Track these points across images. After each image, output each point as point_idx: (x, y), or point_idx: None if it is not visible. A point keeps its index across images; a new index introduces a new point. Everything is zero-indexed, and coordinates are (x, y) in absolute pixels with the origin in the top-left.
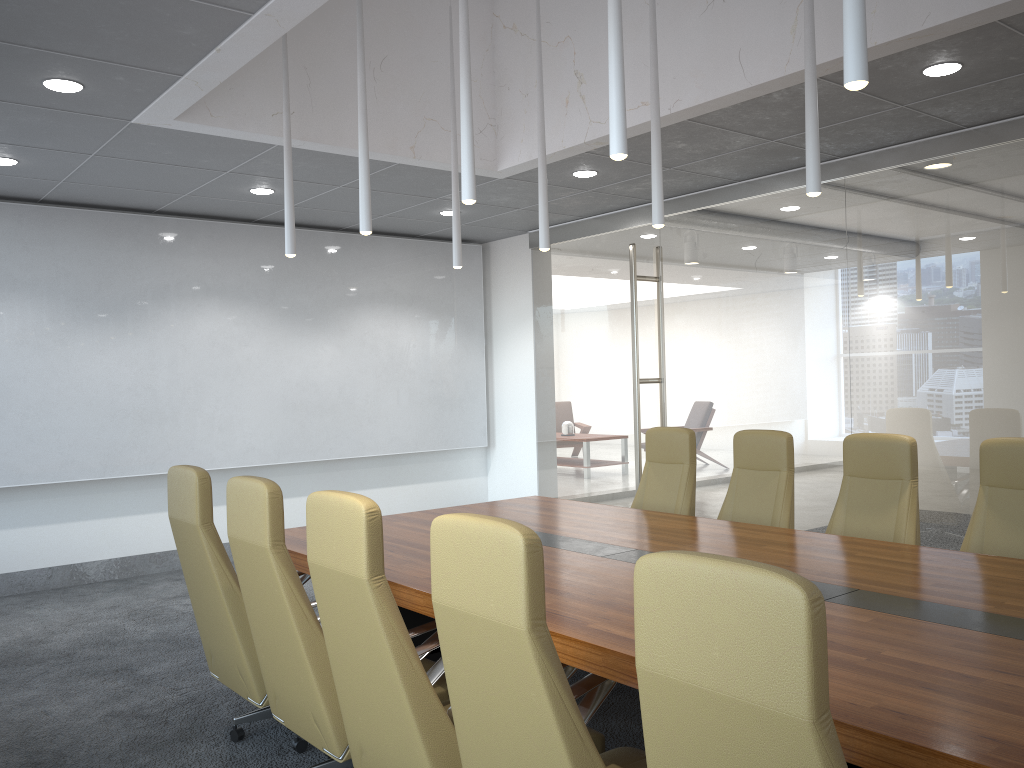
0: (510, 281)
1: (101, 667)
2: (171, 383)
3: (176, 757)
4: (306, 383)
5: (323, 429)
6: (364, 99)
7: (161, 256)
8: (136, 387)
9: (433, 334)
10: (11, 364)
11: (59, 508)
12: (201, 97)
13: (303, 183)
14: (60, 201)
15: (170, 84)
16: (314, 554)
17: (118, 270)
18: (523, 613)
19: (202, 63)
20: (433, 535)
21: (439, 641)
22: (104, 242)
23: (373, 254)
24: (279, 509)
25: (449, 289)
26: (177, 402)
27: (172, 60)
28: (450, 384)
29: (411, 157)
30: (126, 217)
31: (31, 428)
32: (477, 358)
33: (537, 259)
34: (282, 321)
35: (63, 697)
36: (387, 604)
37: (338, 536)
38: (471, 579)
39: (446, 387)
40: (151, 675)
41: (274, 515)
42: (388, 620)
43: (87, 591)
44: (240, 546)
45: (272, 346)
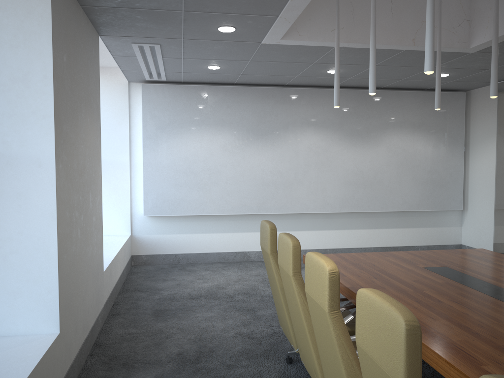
0: (482, 113)
1: (242, 306)
2: (289, 169)
3: (258, 365)
4: (356, 171)
5: (365, 195)
6: (374, 15)
7: (286, 107)
8: (273, 171)
9: (431, 145)
10: (221, 159)
11: (239, 225)
12: (290, 26)
13: (353, 65)
14: (243, 83)
15: (273, 21)
16: (307, 287)
17: (267, 115)
18: (402, 376)
19: (285, 8)
20: (357, 300)
21: (360, 366)
22: (261, 102)
23: (397, 101)
24: (298, 255)
25: (442, 119)
26: (292, 179)
27: (271, 8)
28: (440, 173)
29: (412, 45)
30: (271, 89)
31: (228, 189)
32: (458, 158)
33: (501, 99)
34: (345, 138)
35: (222, 319)
36: (340, 328)
37: (316, 281)
38: (374, 338)
39: (437, 175)
40: (261, 315)
41: (295, 258)
42: (339, 338)
43: (249, 265)
44: (282, 270)
45: (339, 151)
